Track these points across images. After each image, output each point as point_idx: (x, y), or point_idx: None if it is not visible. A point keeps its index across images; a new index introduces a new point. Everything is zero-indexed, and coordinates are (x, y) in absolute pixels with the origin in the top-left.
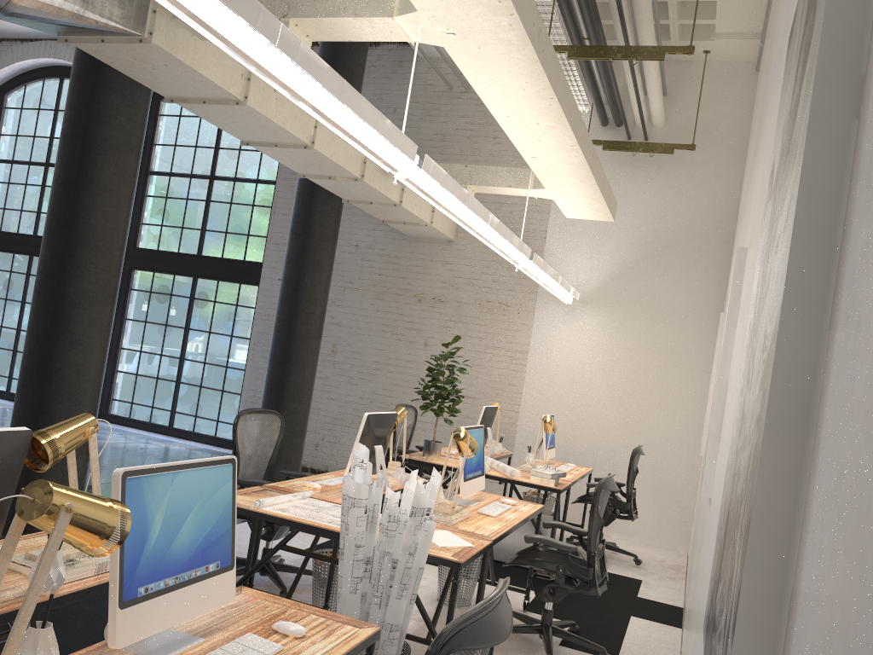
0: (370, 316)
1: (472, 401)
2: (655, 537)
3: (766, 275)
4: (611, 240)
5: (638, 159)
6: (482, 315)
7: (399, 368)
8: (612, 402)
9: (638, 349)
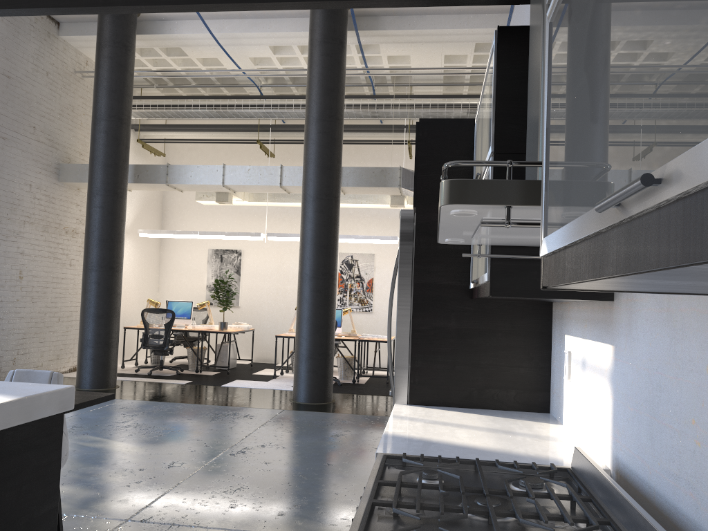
0: (41, 245)
1: None
2: (147, 353)
3: None
4: (134, 197)
5: (141, 152)
6: None
7: (59, 284)
8: (136, 288)
9: (142, 258)
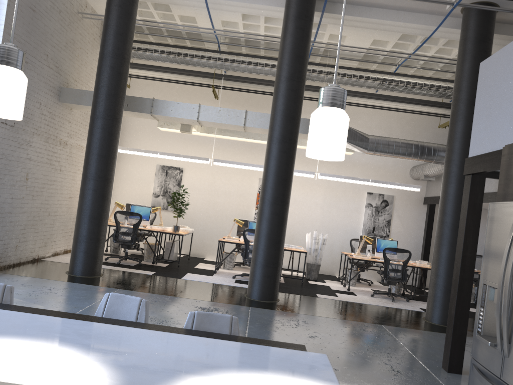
0: (42, 153)
1: (71, 199)
2: None
3: (379, 214)
4: None
5: None
6: (77, 153)
7: (51, 185)
8: None
9: None
